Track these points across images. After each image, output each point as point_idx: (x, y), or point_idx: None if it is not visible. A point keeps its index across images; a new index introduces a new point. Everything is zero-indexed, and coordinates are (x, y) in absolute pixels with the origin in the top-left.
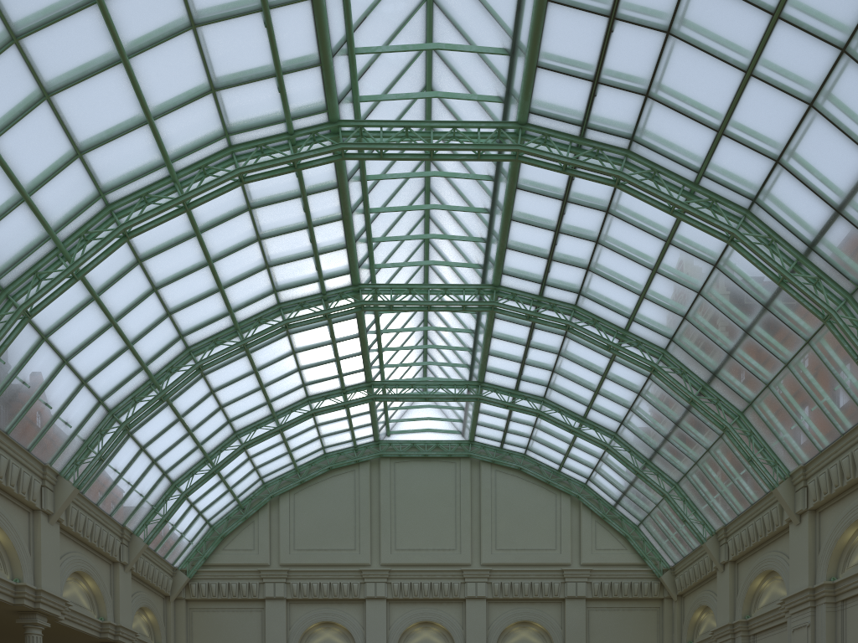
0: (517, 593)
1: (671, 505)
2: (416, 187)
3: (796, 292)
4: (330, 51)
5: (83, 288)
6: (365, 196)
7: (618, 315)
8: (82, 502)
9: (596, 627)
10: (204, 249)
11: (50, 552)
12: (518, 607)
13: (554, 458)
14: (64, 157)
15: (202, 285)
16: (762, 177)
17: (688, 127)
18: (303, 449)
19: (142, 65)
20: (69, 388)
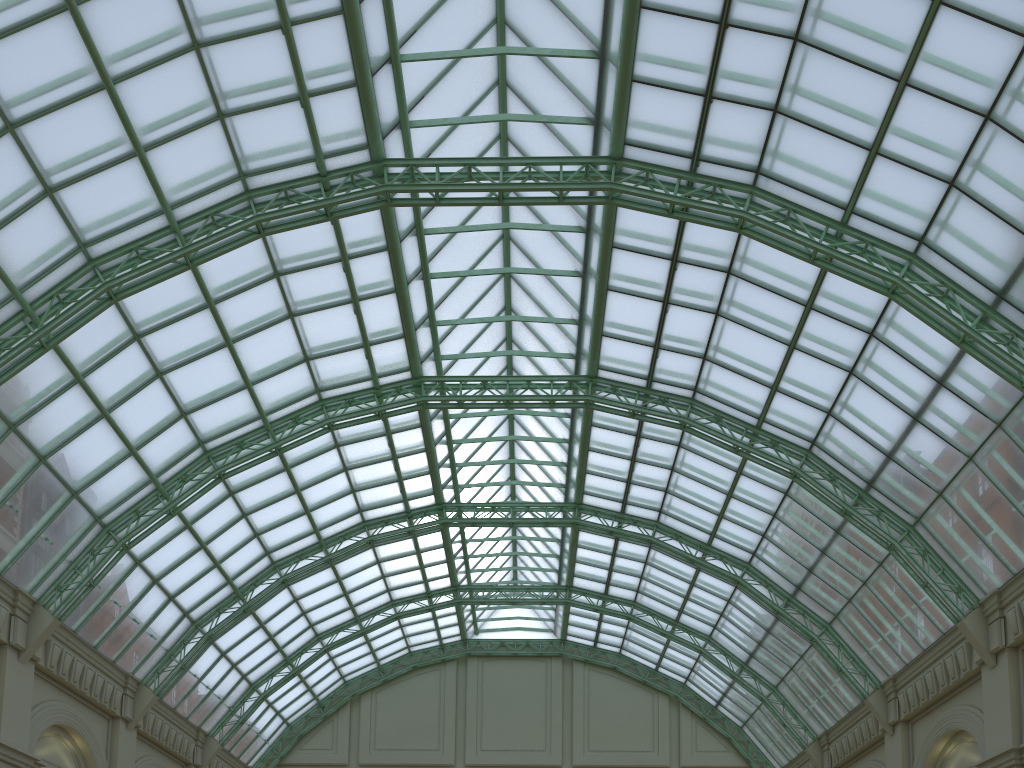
0: None
1: (770, 709)
2: (500, 417)
3: (859, 523)
4: (413, 327)
5: (177, 519)
6: (448, 431)
7: (700, 531)
8: (160, 707)
9: None
10: (293, 481)
11: (126, 757)
12: None
13: (650, 658)
14: (170, 418)
15: (289, 510)
16: (818, 425)
17: (744, 384)
18: (387, 648)
19: (244, 347)
20: (157, 604)
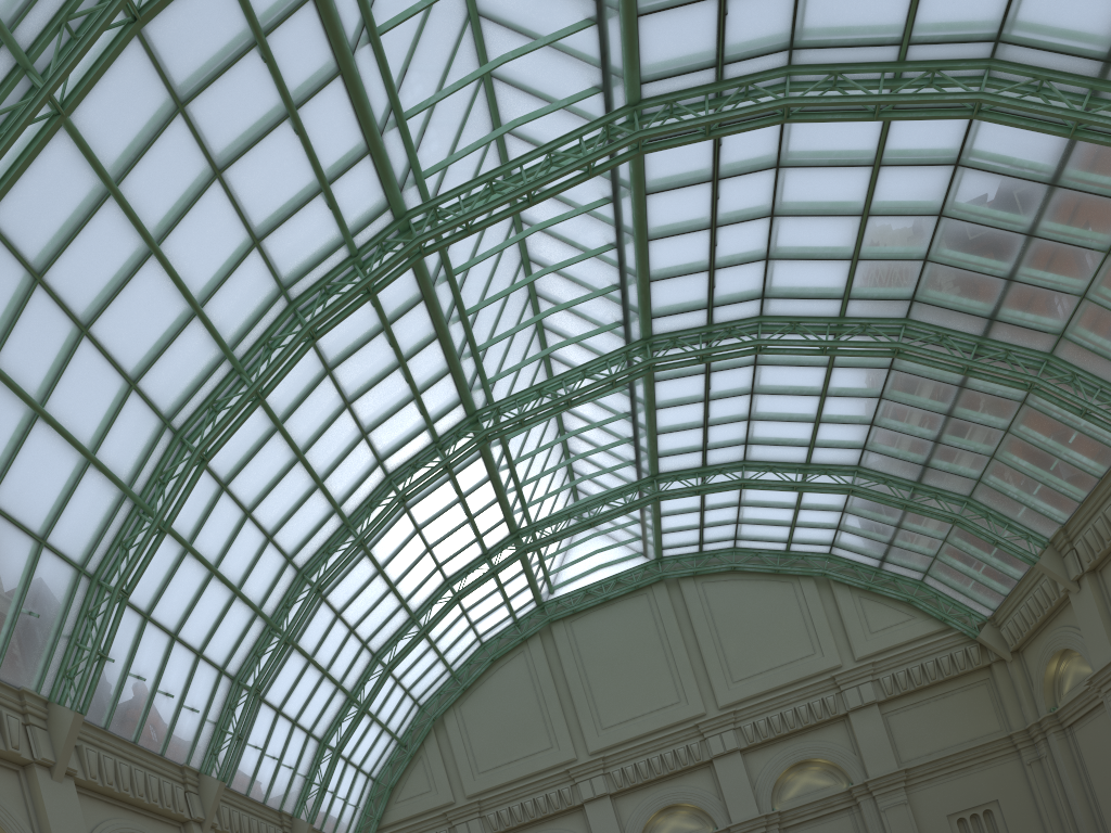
0: (779, 728)
1: (970, 529)
2: (513, 263)
3: (1103, 135)
4: (377, 128)
5: (173, 542)
6: (457, 296)
7: (826, 301)
8: (231, 797)
9: (905, 736)
10: (291, 442)
11: None
12: (786, 746)
13: (776, 536)
14: (119, 395)
15: (298, 488)
16: None
17: None
18: (456, 647)
19: (174, 248)
20: (186, 666)
